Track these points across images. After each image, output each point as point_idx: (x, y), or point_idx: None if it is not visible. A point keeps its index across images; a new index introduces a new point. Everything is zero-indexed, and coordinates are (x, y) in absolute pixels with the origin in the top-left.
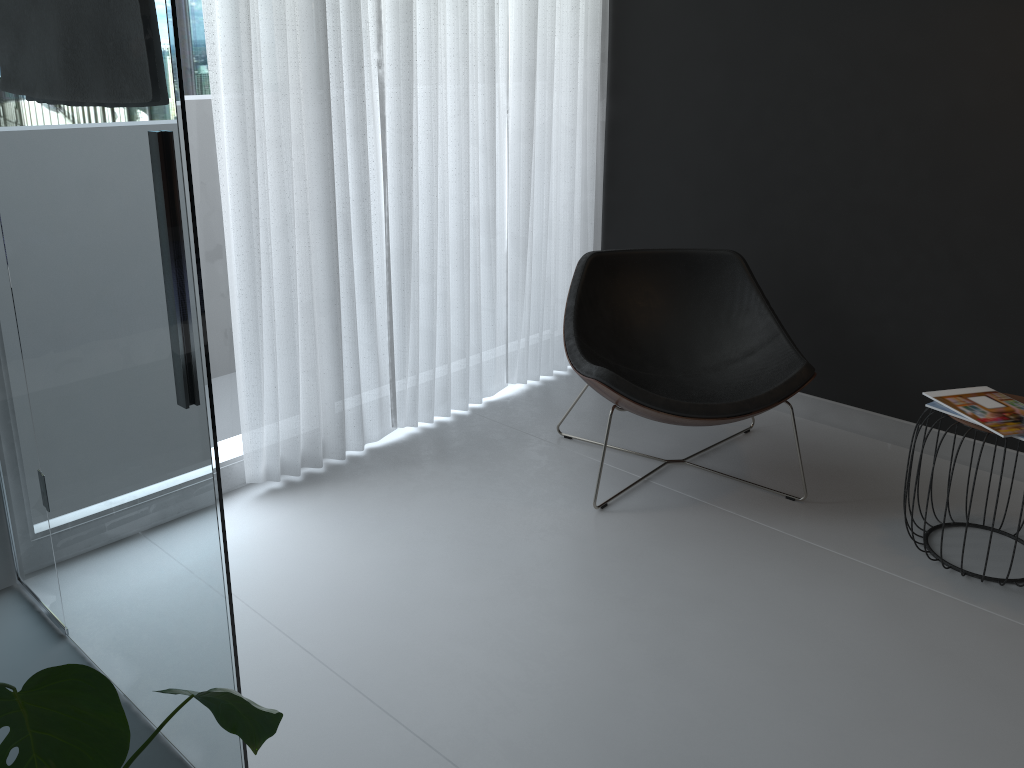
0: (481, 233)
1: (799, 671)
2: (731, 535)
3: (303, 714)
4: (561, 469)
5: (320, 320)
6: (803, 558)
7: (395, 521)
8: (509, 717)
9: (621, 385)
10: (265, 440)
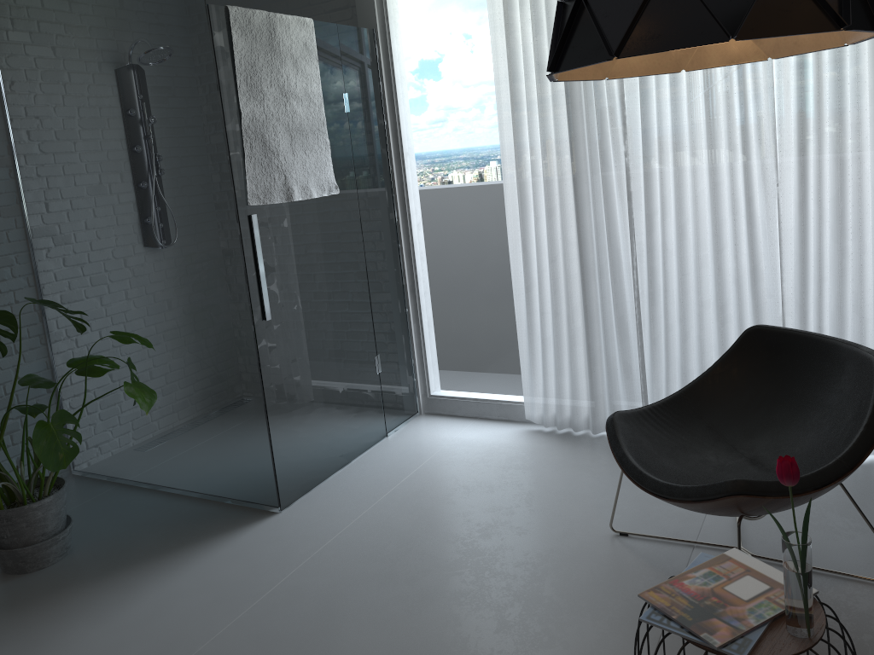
0: (749, 293)
1: (447, 653)
2: (630, 601)
3: (349, 500)
4: (669, 506)
5: (584, 330)
6: (621, 646)
7: (534, 471)
8: (362, 552)
9: (609, 428)
10: (541, 397)
